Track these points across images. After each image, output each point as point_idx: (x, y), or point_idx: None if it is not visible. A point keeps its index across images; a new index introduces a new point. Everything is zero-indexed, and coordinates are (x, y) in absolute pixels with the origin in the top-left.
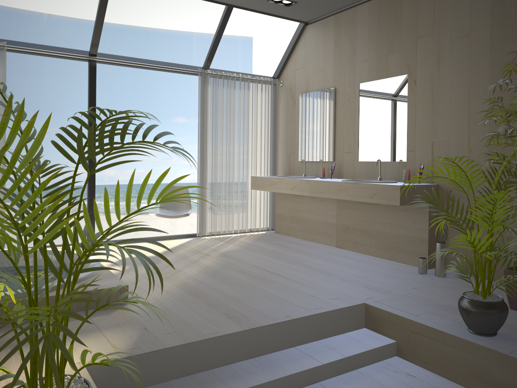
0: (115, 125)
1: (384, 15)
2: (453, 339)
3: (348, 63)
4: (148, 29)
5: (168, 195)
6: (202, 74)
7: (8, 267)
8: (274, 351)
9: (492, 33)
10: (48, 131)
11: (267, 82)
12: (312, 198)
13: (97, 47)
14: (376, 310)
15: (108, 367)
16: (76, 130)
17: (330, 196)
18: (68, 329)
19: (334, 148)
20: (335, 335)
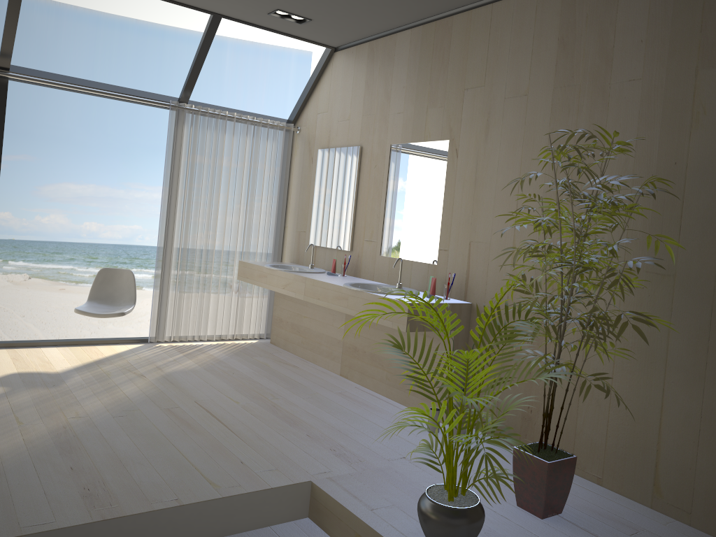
0: None
1: (429, 51)
2: None
3: (380, 113)
4: (162, 27)
5: None
6: (175, 108)
7: None
8: None
9: (554, 96)
10: (4, 160)
11: (277, 127)
12: None
13: (9, 58)
14: (322, 495)
15: None
16: None
17: (328, 304)
18: None
19: (353, 233)
20: (255, 529)
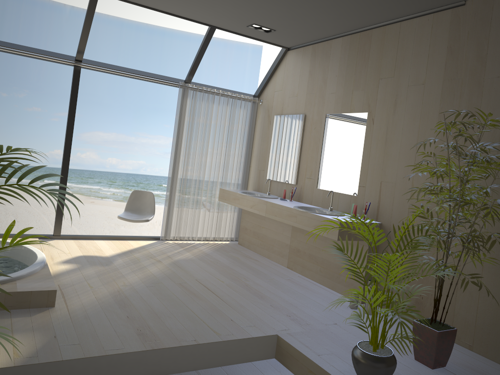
0: None
1: (354, 52)
2: None
3: (319, 93)
4: (163, 29)
5: (21, 240)
6: (183, 87)
7: None
8: (174, 373)
9: (443, 85)
10: (59, 115)
11: (247, 99)
12: None
13: (82, 54)
14: (285, 344)
15: (0, 373)
16: None
17: (282, 220)
18: None
19: (298, 172)
20: (241, 363)
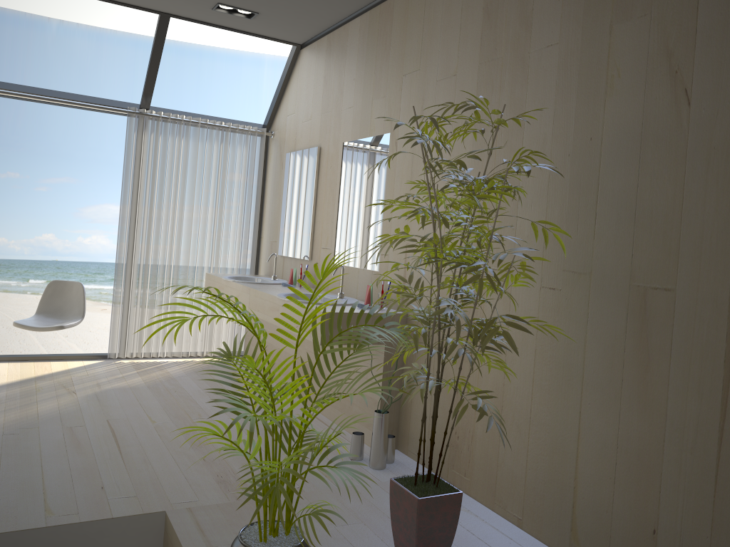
0: None
1: (374, 37)
2: None
3: (335, 110)
4: (200, 47)
5: None
6: (133, 114)
7: None
8: None
9: (479, 73)
10: (47, 183)
11: (248, 131)
12: None
13: None
14: (170, 528)
15: None
16: None
17: (265, 317)
18: None
19: (312, 240)
20: None
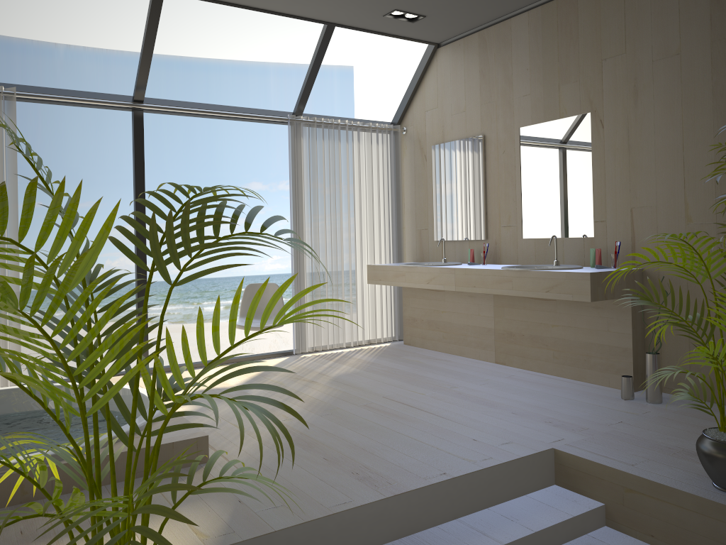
0: (204, 210)
1: (552, 29)
2: (692, 501)
3: (502, 99)
4: (206, 61)
5: (291, 314)
6: (293, 122)
7: (29, 412)
8: (428, 527)
9: (712, 50)
10: None
11: (385, 129)
12: (457, 294)
13: (144, 90)
14: (572, 459)
15: None
16: (146, 220)
17: (487, 290)
18: (161, 536)
19: (486, 221)
20: (514, 498)
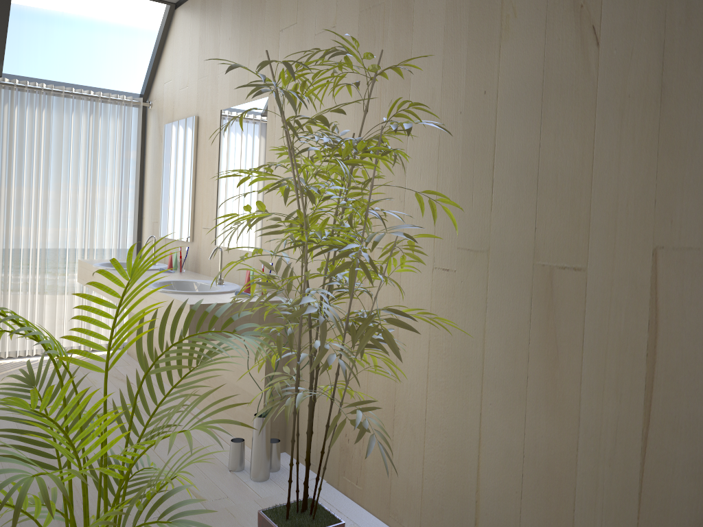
0: None
1: None
2: None
3: (211, 74)
4: (91, 19)
5: None
6: None
7: None
8: None
9: (360, 23)
10: None
11: (121, 102)
12: None
13: None
14: None
15: None
16: None
17: (134, 309)
18: None
19: (193, 220)
20: None
